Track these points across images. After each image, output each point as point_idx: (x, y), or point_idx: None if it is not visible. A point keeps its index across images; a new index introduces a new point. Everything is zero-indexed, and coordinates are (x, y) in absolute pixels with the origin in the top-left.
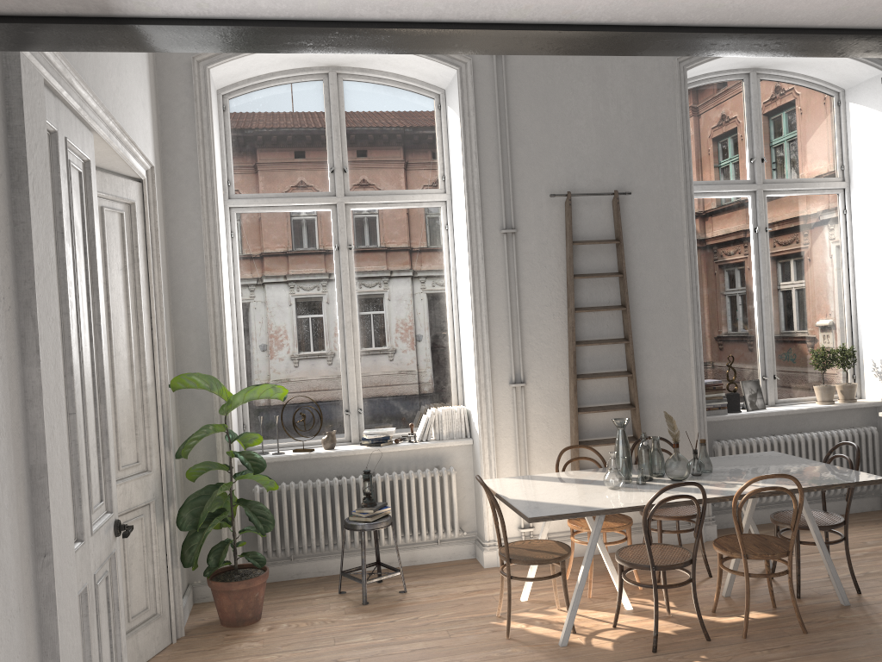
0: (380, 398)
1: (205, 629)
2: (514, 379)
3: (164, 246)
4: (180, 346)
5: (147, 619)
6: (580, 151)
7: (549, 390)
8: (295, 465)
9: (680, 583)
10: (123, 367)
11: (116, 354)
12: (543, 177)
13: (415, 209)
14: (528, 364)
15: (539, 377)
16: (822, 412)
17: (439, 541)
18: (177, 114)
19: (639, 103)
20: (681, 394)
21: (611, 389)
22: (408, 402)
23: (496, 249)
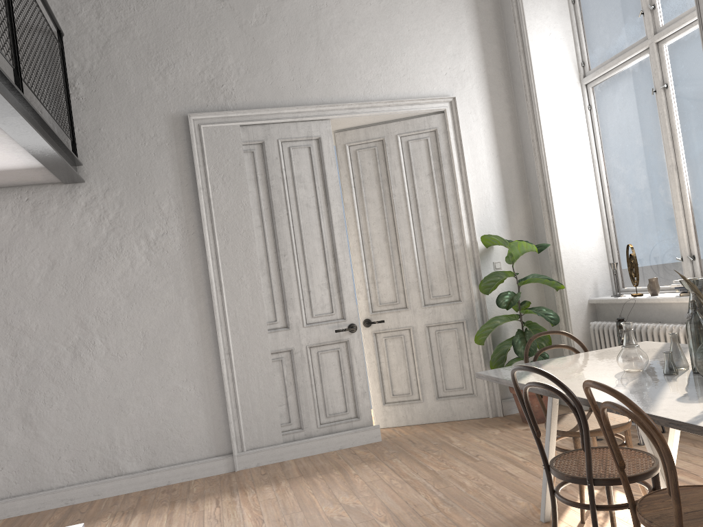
0: None
1: (515, 417)
2: None
3: (513, 139)
4: (534, 211)
5: (463, 394)
6: None
7: None
8: (627, 307)
9: (570, 501)
10: (433, 236)
11: (425, 228)
12: None
13: None
14: None
15: None
16: None
17: None
18: (512, 37)
19: None
20: None
21: None
22: None
23: None
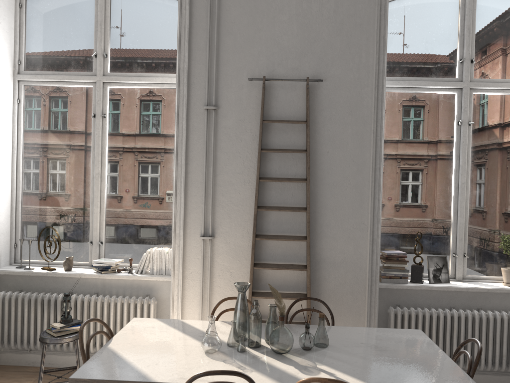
0: (118, 235)
1: None
2: (203, 233)
3: None
4: None
5: None
6: (282, 42)
7: (235, 245)
8: (39, 279)
9: None
10: None
11: None
12: (246, 63)
13: (158, 89)
14: (218, 221)
15: (227, 233)
16: (505, 293)
17: None
18: None
19: (340, 1)
20: (356, 262)
21: (291, 250)
22: (140, 240)
23: (199, 122)
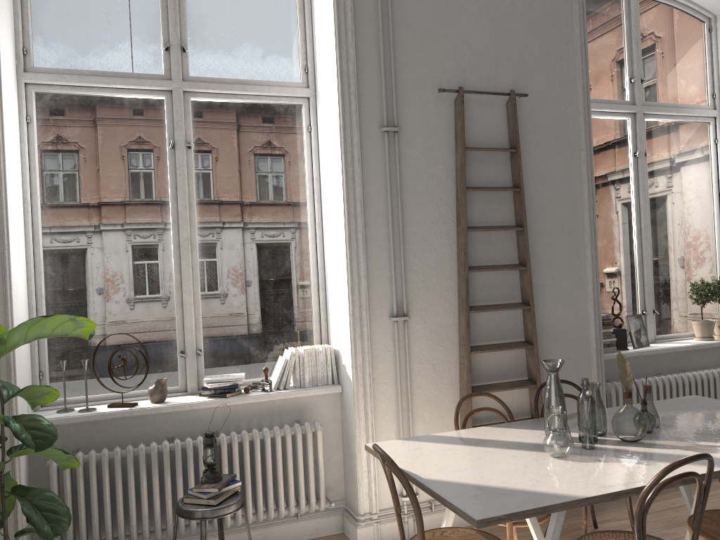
0: (225, 336)
1: None
2: (396, 312)
3: None
4: None
5: None
6: (472, 42)
7: (436, 324)
8: (110, 425)
9: None
10: None
11: None
12: (430, 68)
13: (271, 104)
14: (411, 293)
15: (424, 309)
16: (704, 349)
17: (299, 514)
18: None
19: None
20: (578, 329)
21: (505, 323)
22: (260, 340)
23: (375, 151)
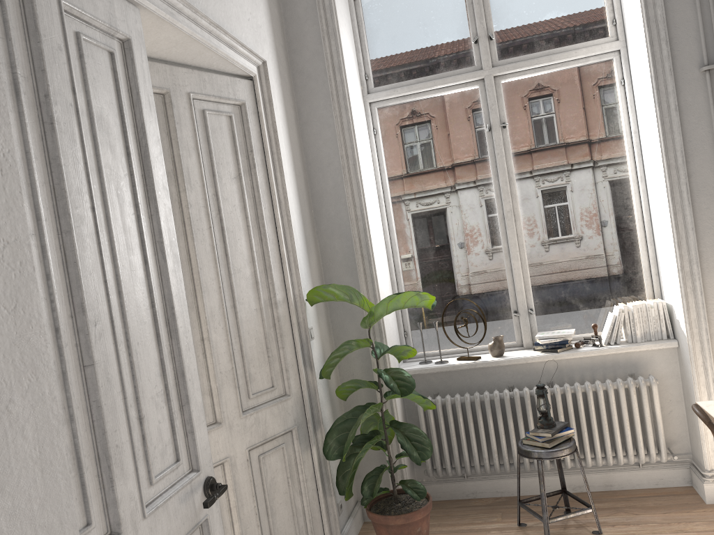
0: (553, 295)
1: None
2: None
3: (299, 151)
4: (326, 254)
5: None
6: None
7: None
8: (459, 374)
9: None
10: (246, 285)
11: (236, 272)
12: None
13: (580, 67)
14: None
15: None
16: None
17: (641, 464)
18: (299, 8)
19: None
20: None
21: None
22: (589, 298)
23: (695, 94)
